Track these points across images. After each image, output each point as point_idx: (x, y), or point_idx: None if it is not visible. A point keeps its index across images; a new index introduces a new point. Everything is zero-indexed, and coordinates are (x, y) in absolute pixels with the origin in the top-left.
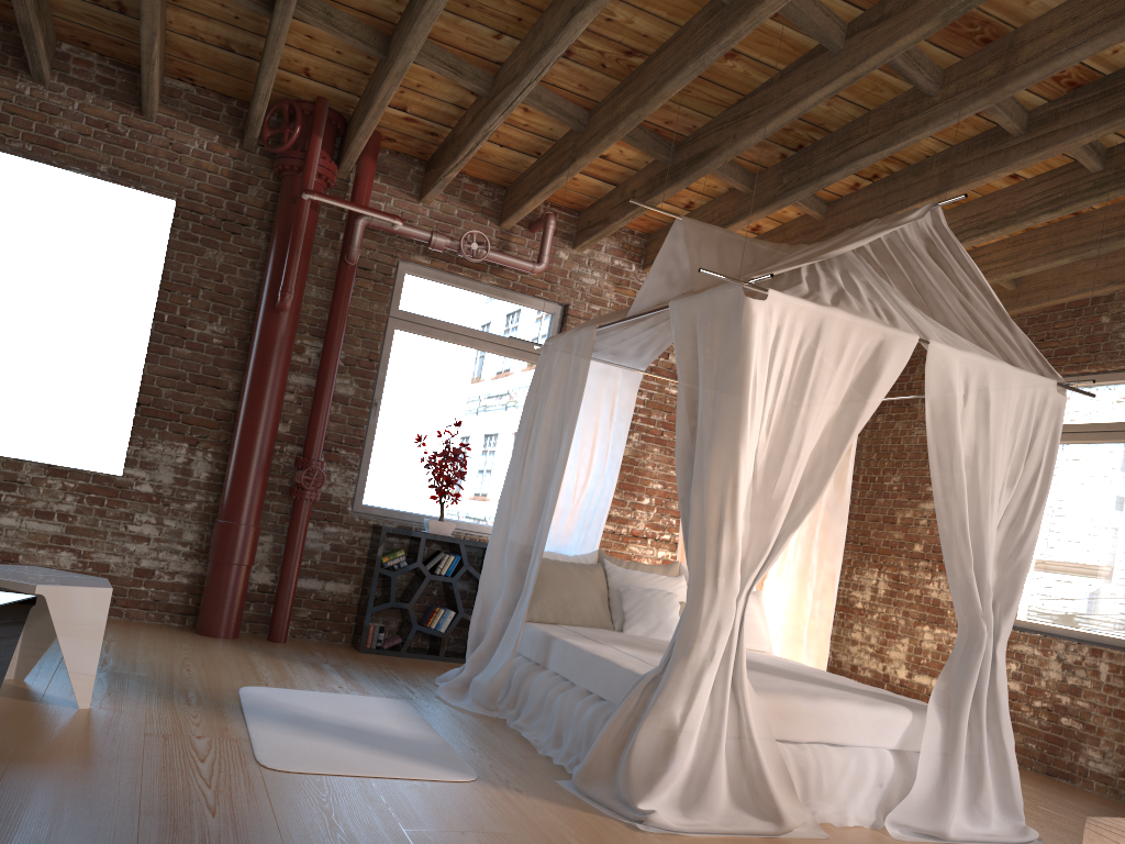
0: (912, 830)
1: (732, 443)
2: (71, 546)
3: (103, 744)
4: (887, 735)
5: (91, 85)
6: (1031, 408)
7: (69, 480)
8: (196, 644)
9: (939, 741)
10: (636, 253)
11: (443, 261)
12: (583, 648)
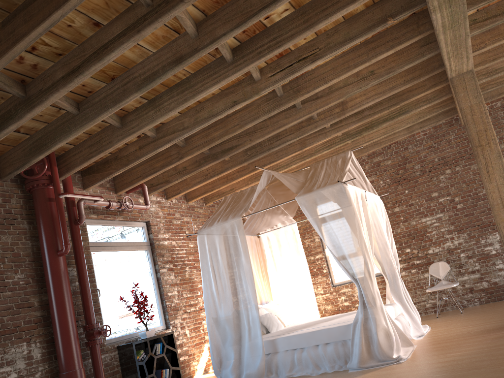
0: (417, 336)
1: (359, 233)
2: None
3: None
4: (393, 314)
5: None
6: (379, 205)
7: None
8: None
9: (403, 309)
10: (162, 193)
11: (101, 214)
12: (300, 333)
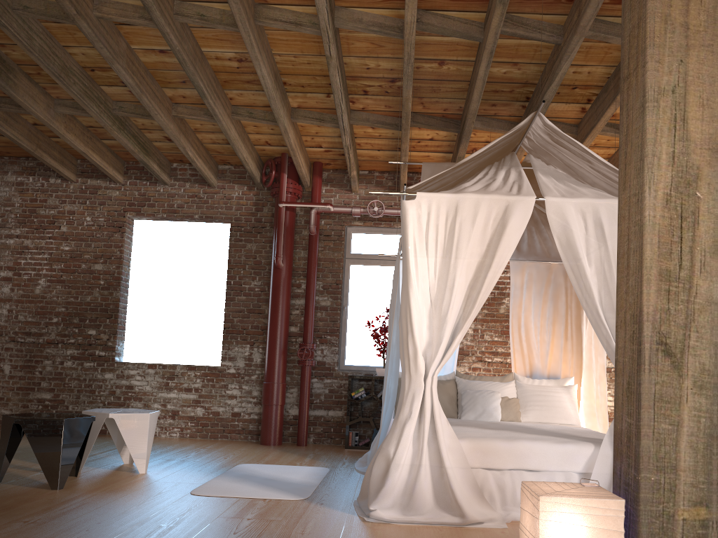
0: None
1: (406, 286)
2: (201, 404)
3: (126, 485)
4: (572, 463)
5: (187, 179)
6: None
7: (197, 371)
8: (250, 448)
9: (610, 464)
10: None
11: (370, 221)
12: None
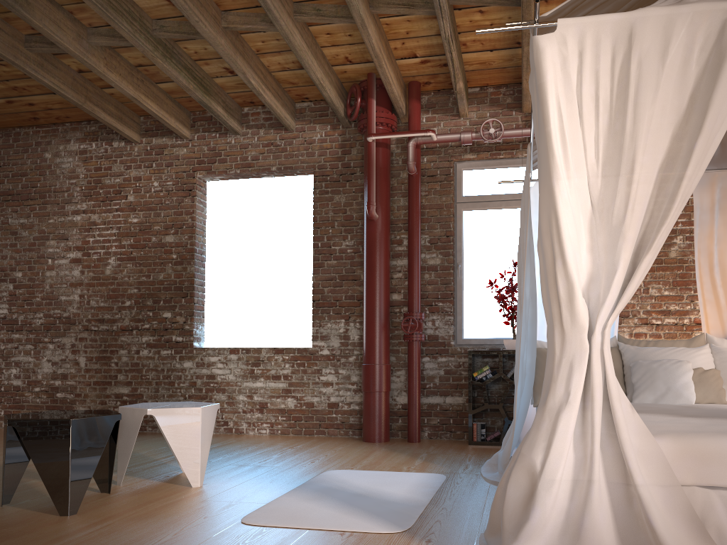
0: None
1: (548, 181)
2: (292, 394)
3: (162, 507)
4: None
5: (261, 124)
6: None
7: (285, 355)
8: (349, 447)
9: None
10: None
11: (485, 152)
12: None
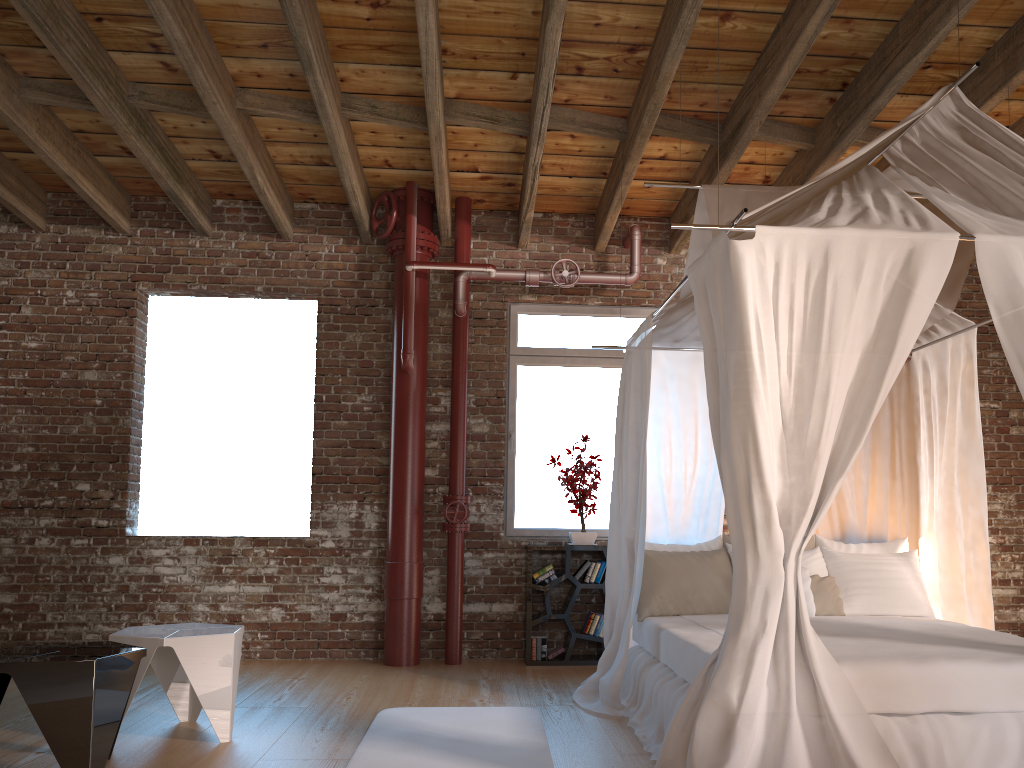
0: None
1: (744, 395)
2: (279, 602)
3: None
4: None
5: (241, 225)
6: None
7: (270, 547)
8: (375, 674)
9: None
10: None
11: (548, 294)
12: (680, 636)
